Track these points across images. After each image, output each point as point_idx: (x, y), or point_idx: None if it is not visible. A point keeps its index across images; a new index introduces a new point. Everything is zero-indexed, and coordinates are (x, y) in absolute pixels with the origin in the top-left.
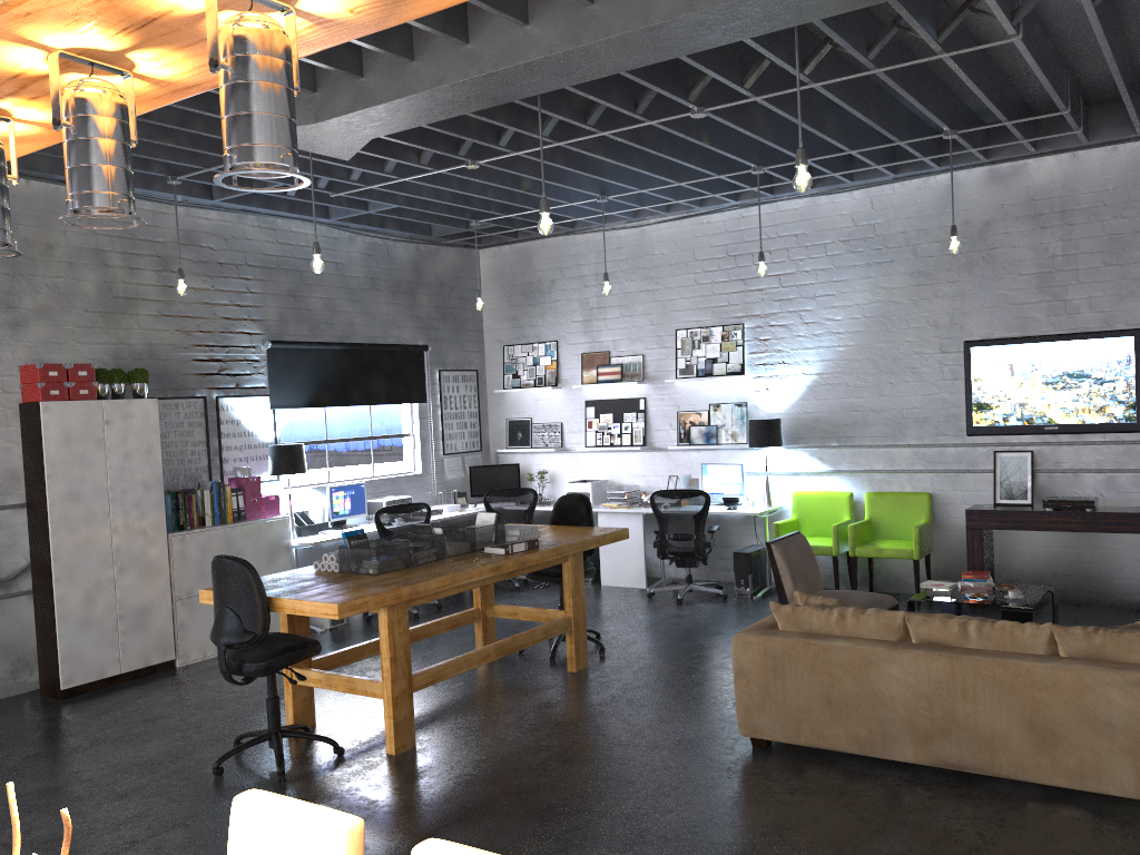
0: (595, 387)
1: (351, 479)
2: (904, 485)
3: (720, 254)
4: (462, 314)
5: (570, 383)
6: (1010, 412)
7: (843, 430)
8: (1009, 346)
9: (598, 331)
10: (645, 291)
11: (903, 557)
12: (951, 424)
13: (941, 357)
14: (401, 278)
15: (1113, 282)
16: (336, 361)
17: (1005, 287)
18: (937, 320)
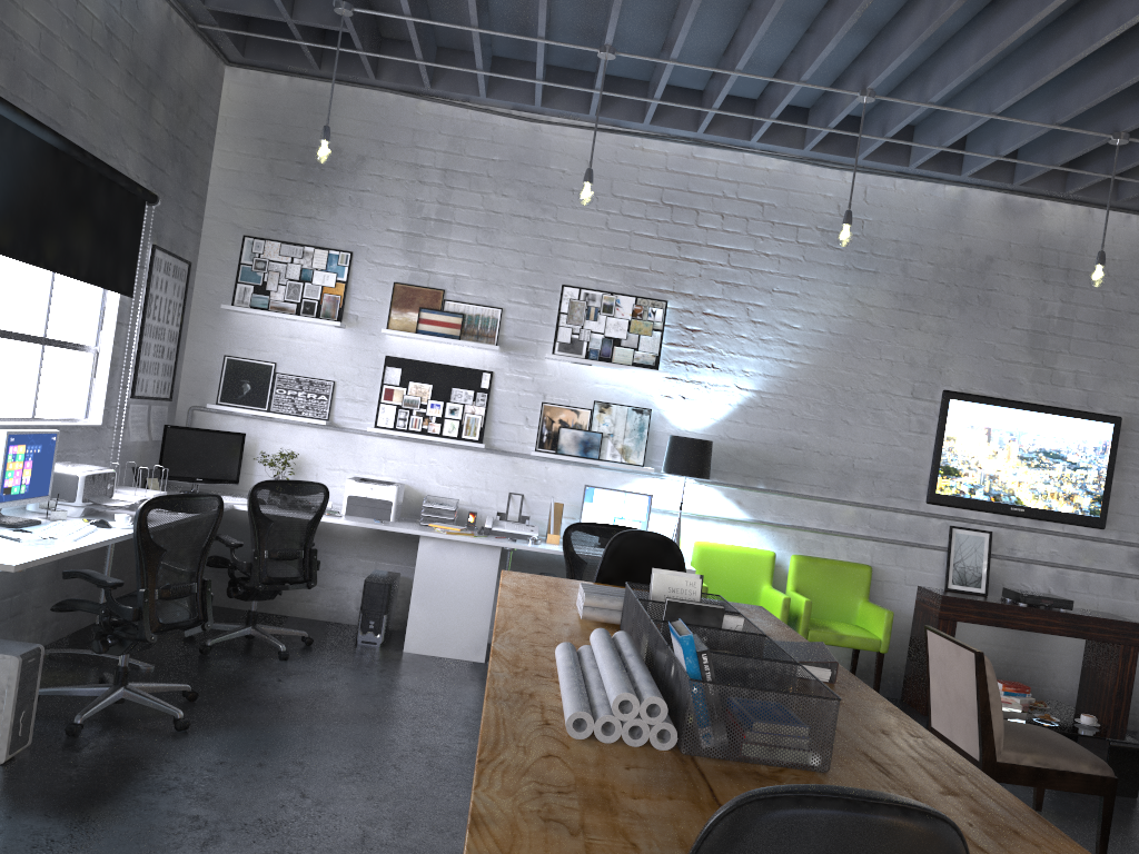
0: (407, 340)
1: (2, 417)
2: (839, 552)
3: (652, 198)
4: (192, 162)
5: (363, 324)
6: (978, 483)
7: (775, 470)
8: (991, 407)
9: (430, 255)
10: (523, 216)
11: (868, 648)
12: (907, 486)
13: (910, 403)
14: (142, 56)
15: (1101, 360)
16: (38, 166)
17: (996, 338)
18: (915, 357)
